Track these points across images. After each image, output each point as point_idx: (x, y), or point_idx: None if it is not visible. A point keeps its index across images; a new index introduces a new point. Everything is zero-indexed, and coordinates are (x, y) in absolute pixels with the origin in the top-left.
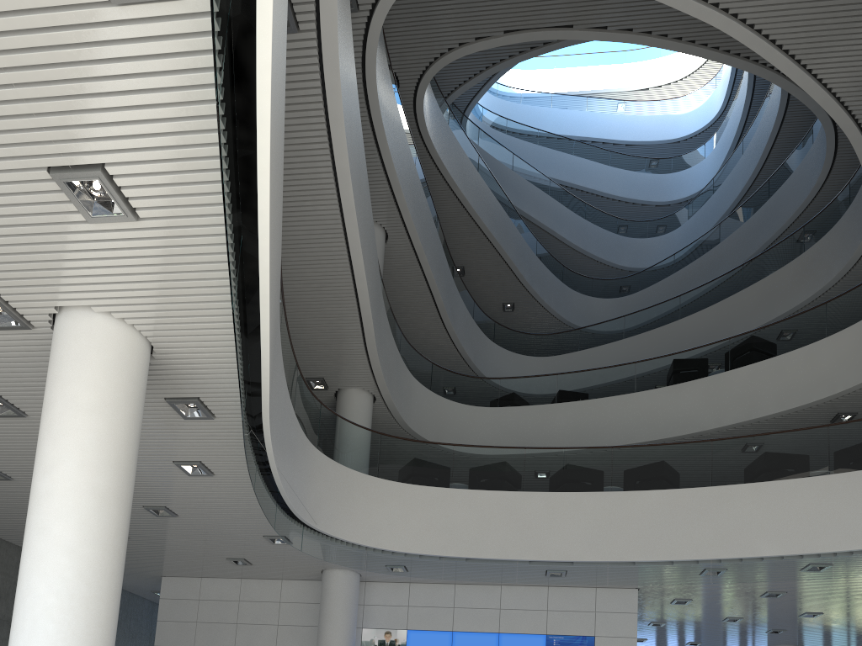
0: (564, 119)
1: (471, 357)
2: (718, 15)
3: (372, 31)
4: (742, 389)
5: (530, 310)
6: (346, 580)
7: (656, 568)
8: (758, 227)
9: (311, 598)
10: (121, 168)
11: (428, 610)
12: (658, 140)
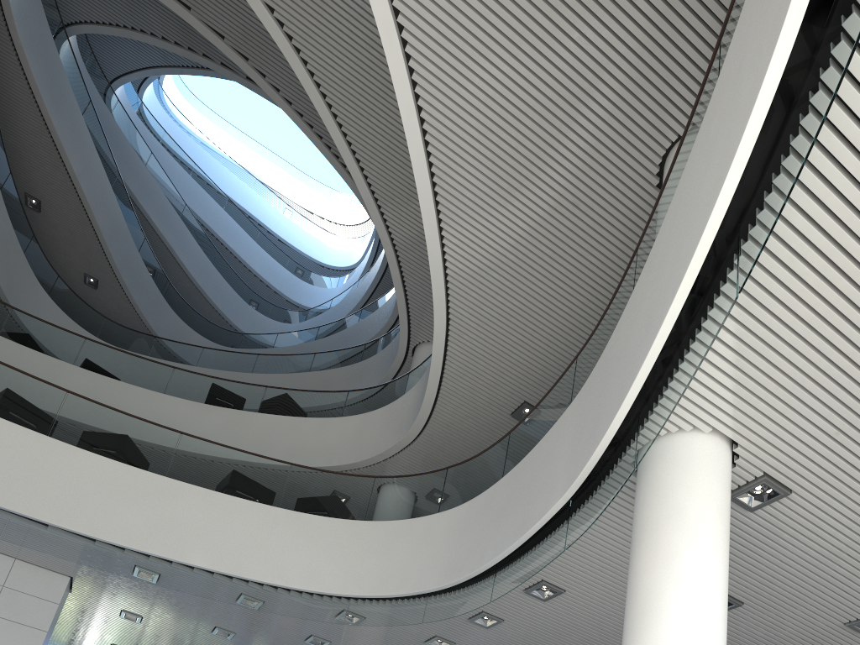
0: (229, 180)
1: (3, 284)
2: (282, 37)
3: None
4: (260, 433)
5: (116, 300)
6: None
7: (71, 540)
8: (343, 341)
9: None
10: None
11: None
12: (307, 254)
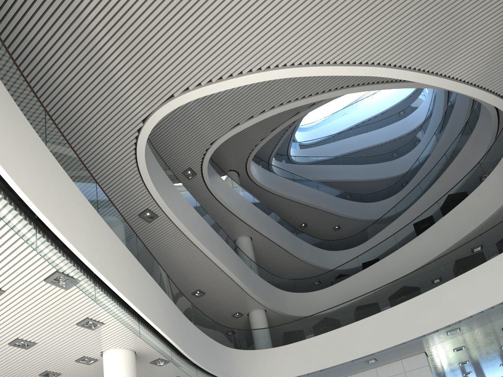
0: (343, 121)
1: (319, 263)
2: (339, 91)
3: (205, 177)
4: (451, 225)
5: (349, 224)
6: None
7: (416, 341)
8: (453, 126)
9: None
10: (92, 316)
11: None
12: (398, 101)
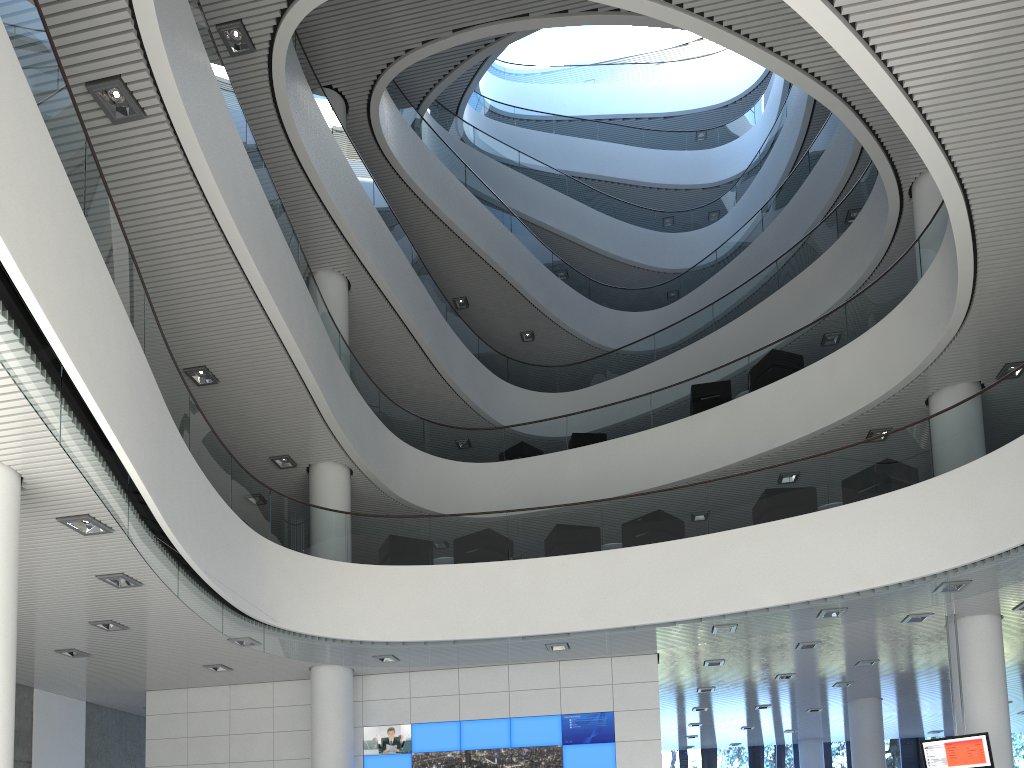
0: (587, 96)
1: (479, 403)
2: (650, 4)
3: (276, 69)
4: (763, 414)
5: (553, 337)
6: (335, 677)
7: (657, 631)
8: (799, 210)
9: (305, 699)
10: None
11: (431, 700)
12: (702, 106)
